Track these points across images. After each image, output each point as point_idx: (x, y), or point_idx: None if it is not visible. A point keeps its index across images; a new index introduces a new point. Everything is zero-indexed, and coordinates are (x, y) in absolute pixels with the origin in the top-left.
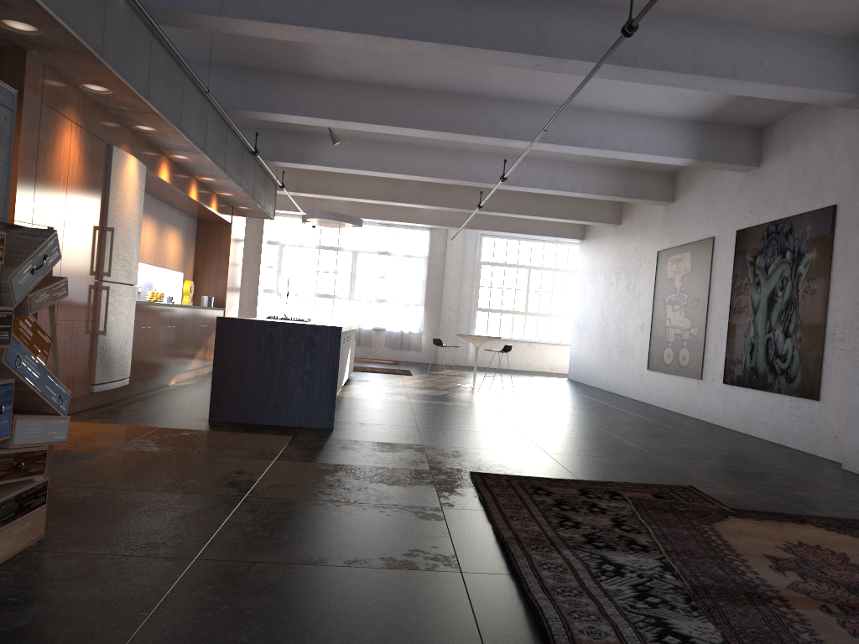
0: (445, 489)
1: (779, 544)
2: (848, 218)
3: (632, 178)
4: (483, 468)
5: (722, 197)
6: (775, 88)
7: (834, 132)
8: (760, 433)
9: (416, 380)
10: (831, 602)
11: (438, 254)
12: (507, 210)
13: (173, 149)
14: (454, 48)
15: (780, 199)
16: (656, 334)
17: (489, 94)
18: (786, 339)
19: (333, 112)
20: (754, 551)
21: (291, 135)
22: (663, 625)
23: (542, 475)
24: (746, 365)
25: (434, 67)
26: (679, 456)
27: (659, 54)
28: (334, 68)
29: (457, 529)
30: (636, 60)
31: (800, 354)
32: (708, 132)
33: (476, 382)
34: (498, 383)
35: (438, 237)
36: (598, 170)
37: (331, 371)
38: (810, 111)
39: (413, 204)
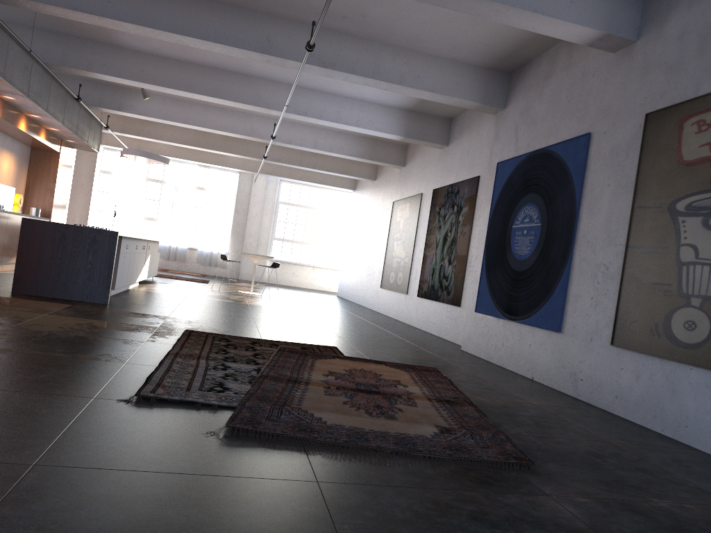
0: (158, 335)
1: (347, 368)
2: (484, 185)
3: (375, 146)
4: (199, 329)
5: (429, 165)
6: (429, 94)
7: (483, 126)
8: (432, 330)
9: (208, 286)
10: (336, 386)
11: (245, 193)
12: (290, 162)
13: (1, 91)
14: (207, 43)
15: (455, 169)
16: (387, 262)
17: (256, 75)
18: (449, 265)
19: (136, 76)
20: (325, 369)
21: (113, 88)
22: (221, 385)
23: (238, 335)
24: (429, 283)
25: (211, 51)
26: (353, 336)
27: (351, 63)
28: (136, 43)
29: (145, 349)
30: (334, 65)
31: (455, 275)
32: (413, 118)
33: (256, 291)
34: (274, 293)
35: (245, 179)
36: (351, 138)
37: (108, 262)
38: (474, 111)
39: (217, 151)
